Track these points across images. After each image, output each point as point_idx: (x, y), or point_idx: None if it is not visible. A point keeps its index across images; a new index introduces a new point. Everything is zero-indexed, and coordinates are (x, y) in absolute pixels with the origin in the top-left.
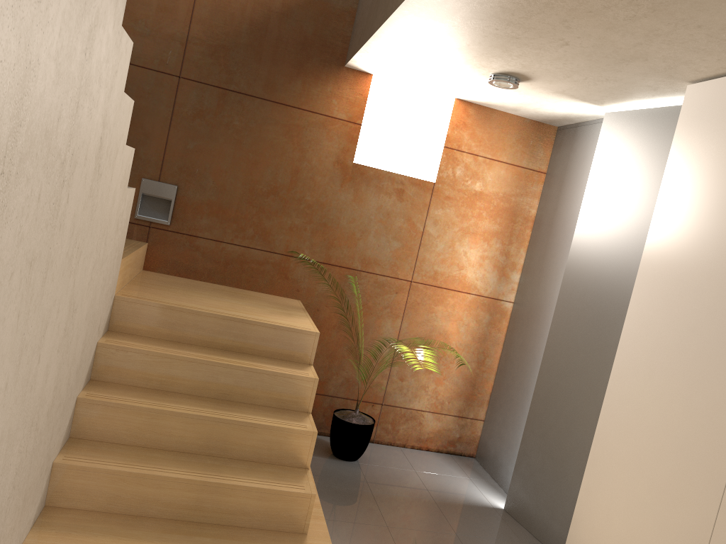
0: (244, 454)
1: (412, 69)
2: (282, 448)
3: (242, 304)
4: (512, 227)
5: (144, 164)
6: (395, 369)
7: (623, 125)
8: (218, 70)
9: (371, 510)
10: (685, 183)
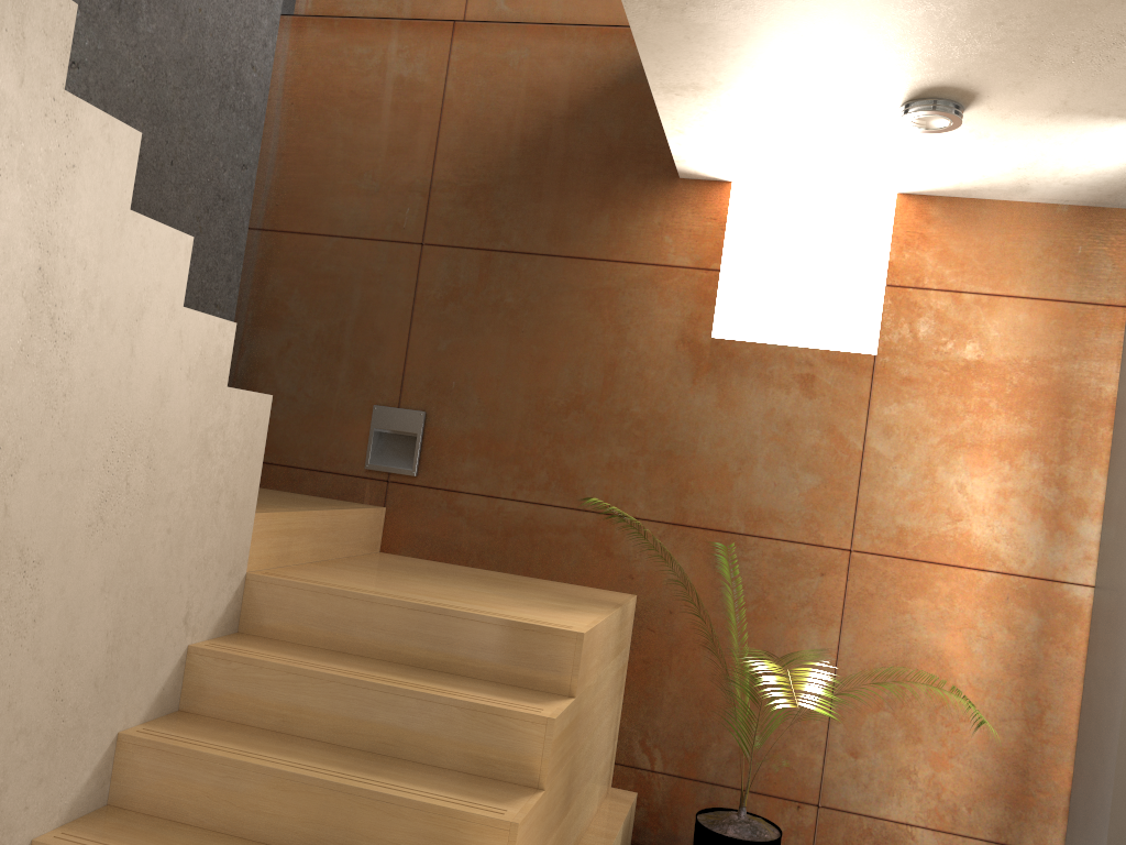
0: None
1: (774, 146)
2: None
3: (486, 593)
4: (1063, 426)
5: (378, 384)
6: (838, 731)
7: None
8: (478, 223)
9: None
10: None
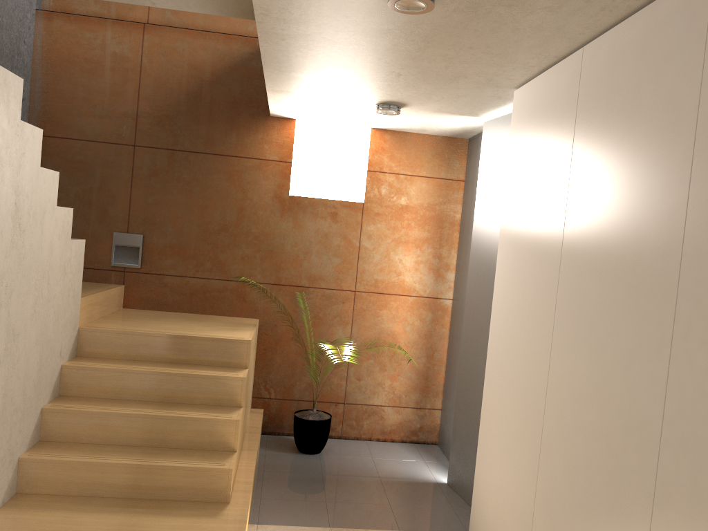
0: (181, 443)
1: (319, 110)
2: (212, 436)
3: (194, 325)
4: (440, 232)
5: (114, 220)
6: (352, 370)
7: (495, 131)
8: (165, 135)
9: (316, 490)
10: (516, 173)
